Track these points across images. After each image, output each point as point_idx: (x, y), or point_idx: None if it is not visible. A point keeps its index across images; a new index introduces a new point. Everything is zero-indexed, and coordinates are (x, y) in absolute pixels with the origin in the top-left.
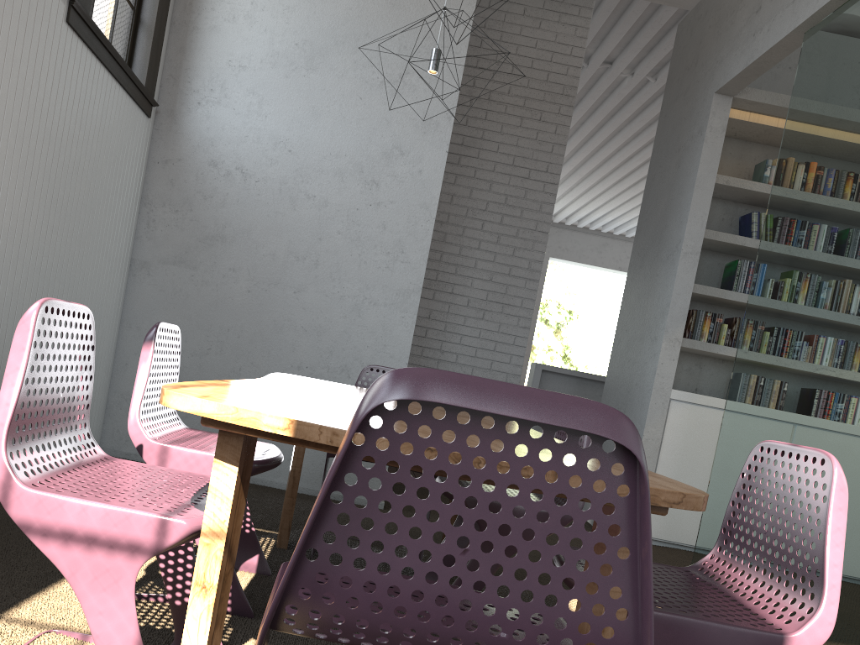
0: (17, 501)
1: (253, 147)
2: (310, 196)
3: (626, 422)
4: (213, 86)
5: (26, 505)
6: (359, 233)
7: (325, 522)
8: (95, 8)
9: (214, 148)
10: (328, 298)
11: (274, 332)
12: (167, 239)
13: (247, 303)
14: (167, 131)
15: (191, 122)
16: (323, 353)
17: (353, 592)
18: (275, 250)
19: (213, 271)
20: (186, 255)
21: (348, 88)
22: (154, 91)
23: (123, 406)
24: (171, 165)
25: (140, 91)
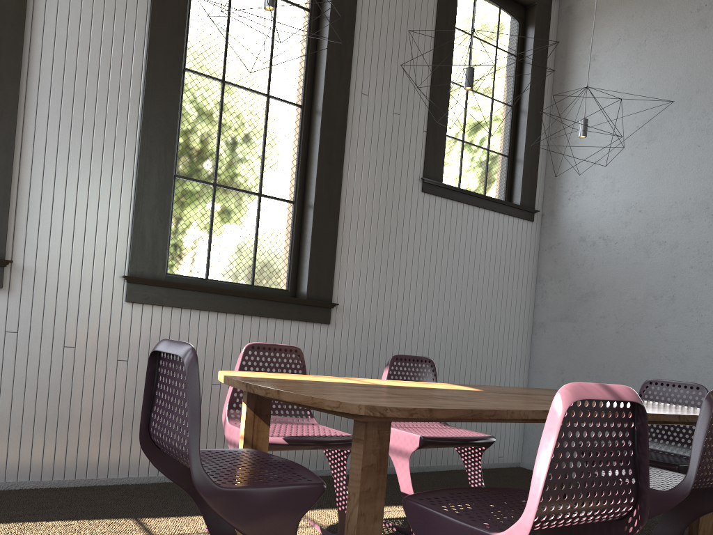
0: (225, 429)
1: (610, 217)
2: (661, 242)
3: (188, 349)
4: (577, 183)
5: (227, 430)
6: (712, 262)
7: (154, 402)
8: (464, 171)
9: (582, 227)
10: (687, 327)
11: (641, 364)
12: (554, 303)
13: (616, 342)
14: (549, 226)
15: (565, 214)
16: (688, 379)
17: (156, 429)
18: (635, 295)
19: (588, 321)
20: (568, 312)
21: (686, 142)
22: (533, 202)
23: (534, 431)
24: (554, 248)
25: (515, 208)
